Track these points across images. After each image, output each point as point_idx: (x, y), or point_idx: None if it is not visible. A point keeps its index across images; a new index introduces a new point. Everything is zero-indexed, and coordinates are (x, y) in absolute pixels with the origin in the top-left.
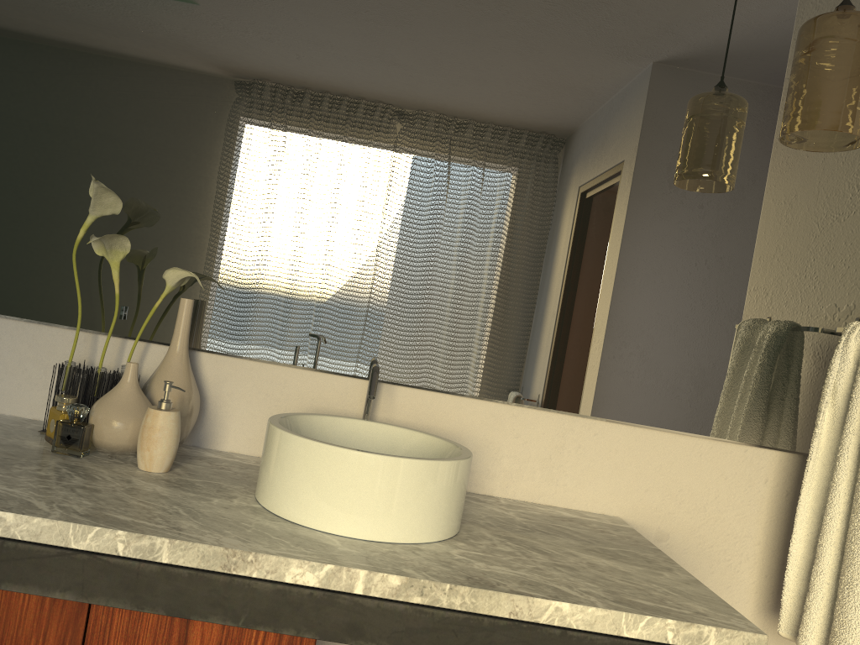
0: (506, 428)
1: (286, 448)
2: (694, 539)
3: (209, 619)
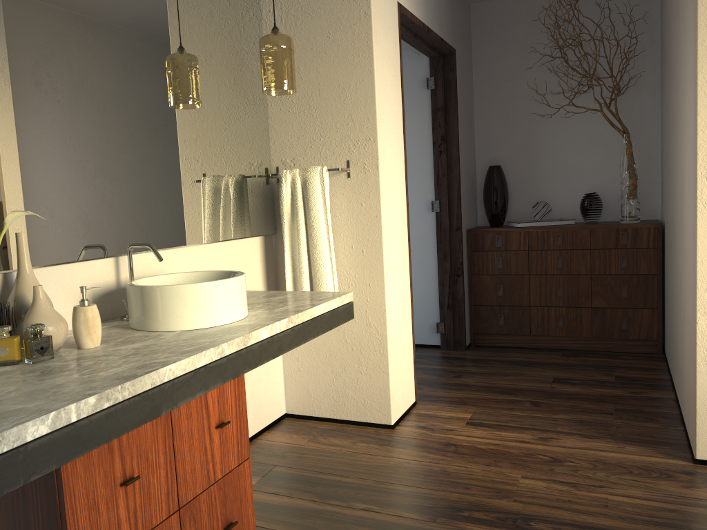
0: (175, 262)
1: (192, 292)
2: None
3: (244, 372)
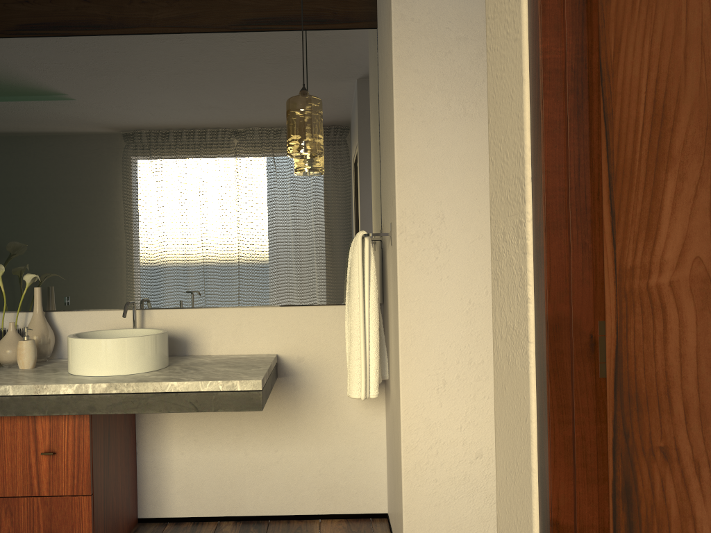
0: (211, 320)
1: (70, 344)
2: (317, 358)
3: (33, 414)
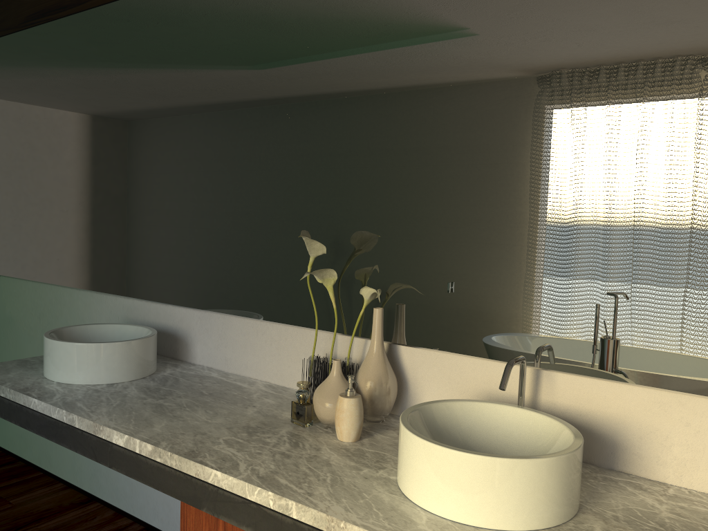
0: (674, 416)
1: (401, 436)
2: None
3: None
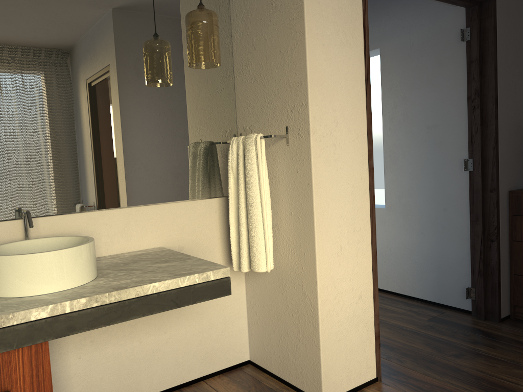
0: (100, 222)
1: (2, 263)
2: (194, 245)
3: None
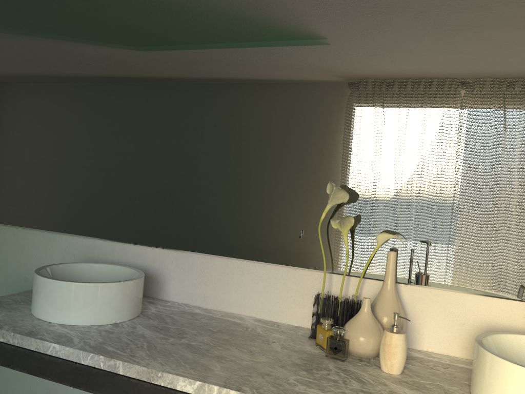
0: None
1: (505, 371)
2: None
3: None
